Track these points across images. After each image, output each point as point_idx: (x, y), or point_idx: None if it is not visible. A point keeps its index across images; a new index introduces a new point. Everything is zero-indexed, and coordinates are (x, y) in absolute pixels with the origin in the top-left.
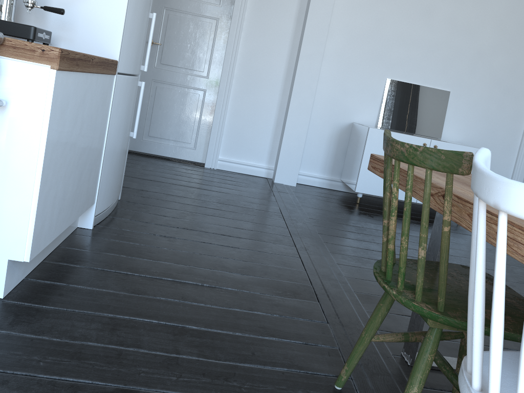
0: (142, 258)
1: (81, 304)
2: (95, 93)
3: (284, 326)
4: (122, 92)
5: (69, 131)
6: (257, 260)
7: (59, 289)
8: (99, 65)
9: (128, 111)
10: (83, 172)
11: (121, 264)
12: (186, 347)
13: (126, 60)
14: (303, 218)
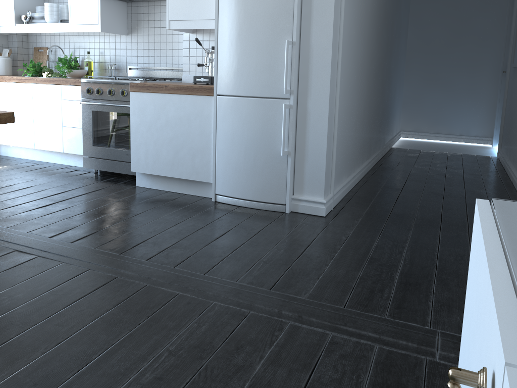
0: (159, 206)
1: (119, 193)
2: (181, 105)
3: (44, 221)
4: (228, 108)
5: (152, 121)
6: (130, 235)
7: (136, 192)
8: (177, 89)
9: (250, 126)
10: (180, 151)
11: (152, 201)
12: (64, 203)
13: (226, 85)
14: (248, 304)
